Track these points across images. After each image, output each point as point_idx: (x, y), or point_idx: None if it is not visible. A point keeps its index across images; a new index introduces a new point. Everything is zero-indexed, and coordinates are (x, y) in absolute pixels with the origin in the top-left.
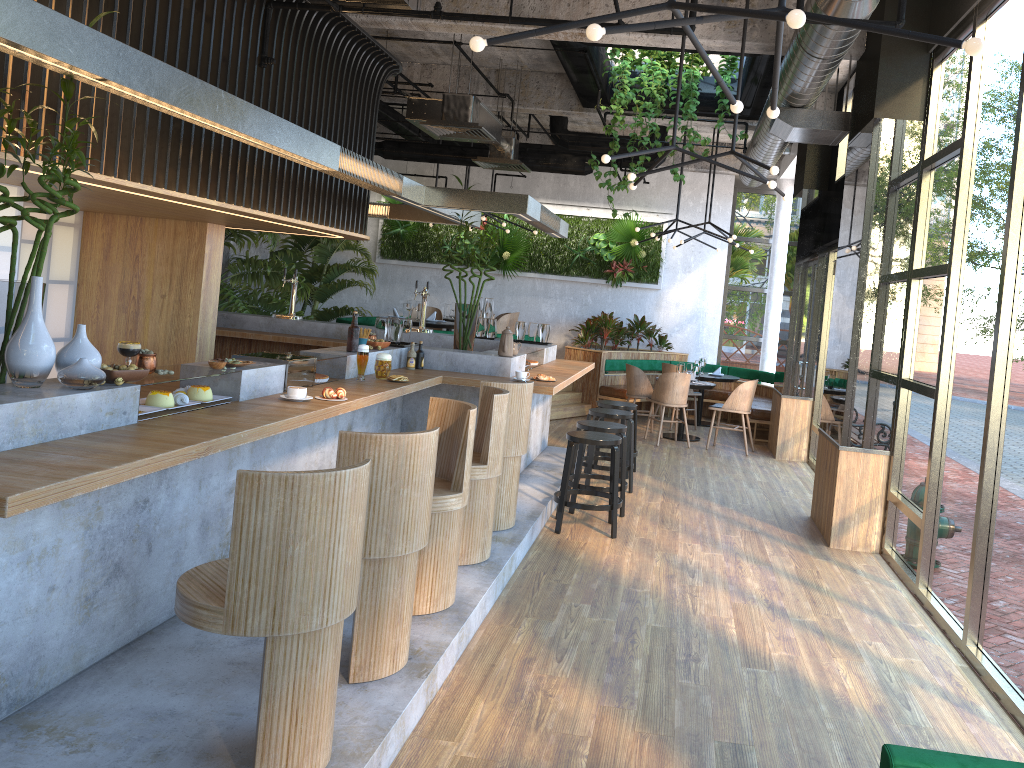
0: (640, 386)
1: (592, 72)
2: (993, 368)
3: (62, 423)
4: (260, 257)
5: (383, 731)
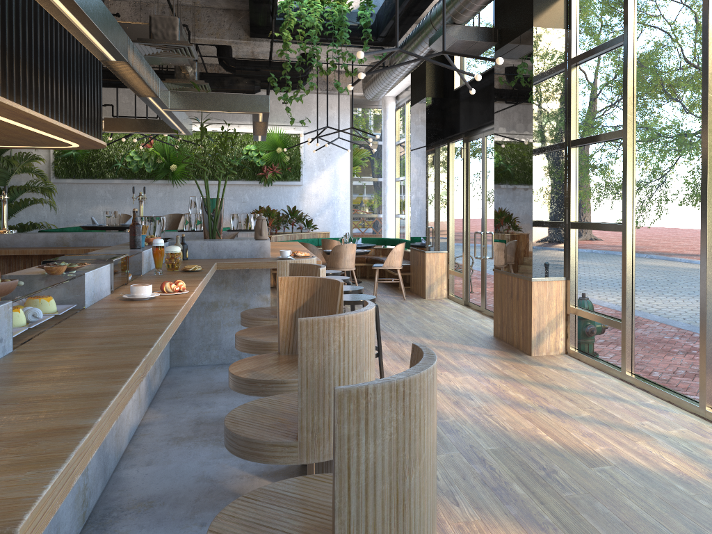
0: None
1: (274, 1)
2: (705, 198)
3: None
4: None
5: None
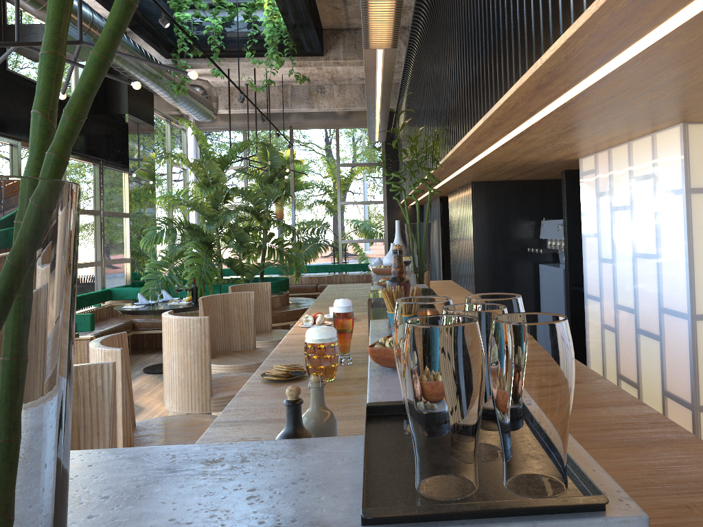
0: None
1: None
2: None
3: None
4: None
5: None
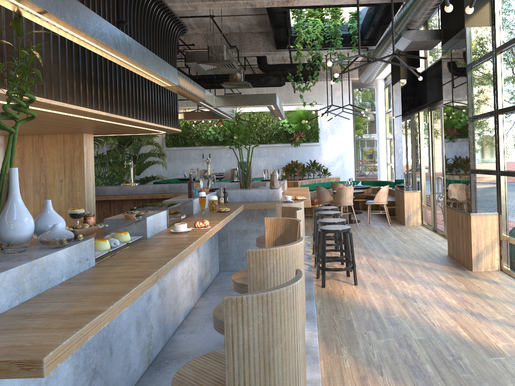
0: (325, 197)
1: (287, 26)
2: None
3: (50, 276)
4: (101, 154)
5: None
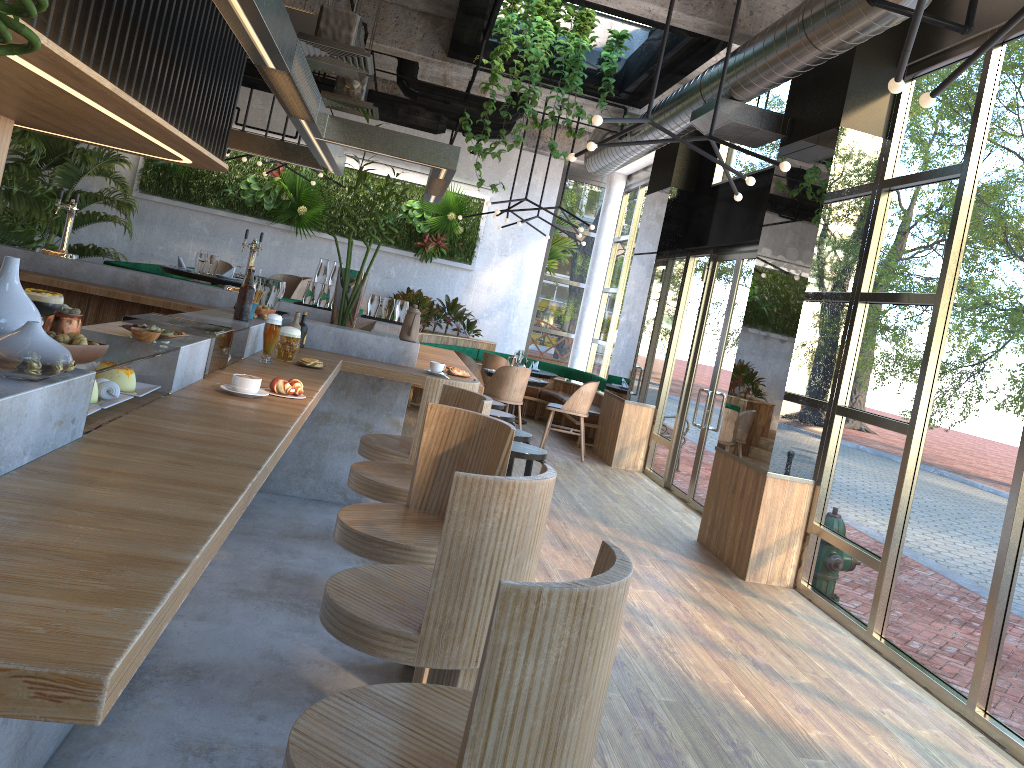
0: None
1: (492, 18)
2: None
3: (5, 447)
4: None
5: None
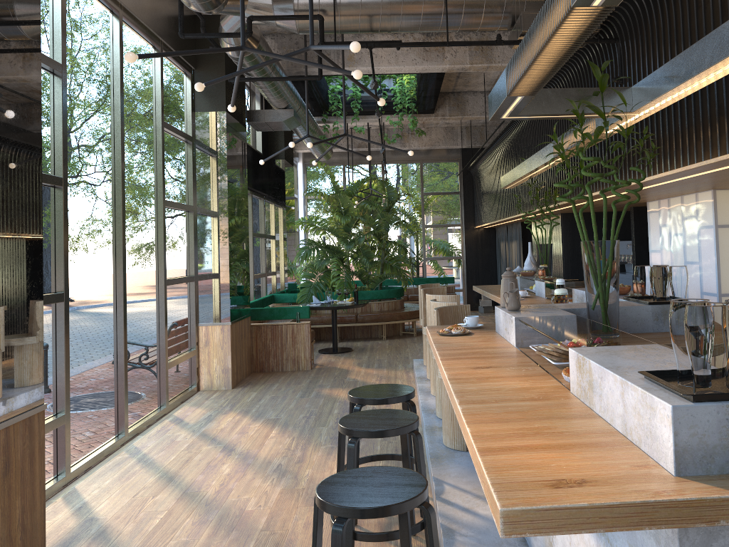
0: None
1: None
2: (125, 261)
3: None
4: None
5: (416, 369)
